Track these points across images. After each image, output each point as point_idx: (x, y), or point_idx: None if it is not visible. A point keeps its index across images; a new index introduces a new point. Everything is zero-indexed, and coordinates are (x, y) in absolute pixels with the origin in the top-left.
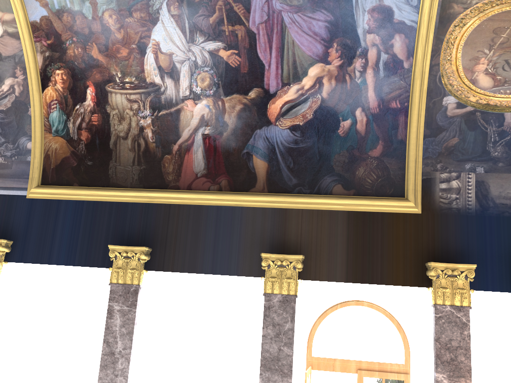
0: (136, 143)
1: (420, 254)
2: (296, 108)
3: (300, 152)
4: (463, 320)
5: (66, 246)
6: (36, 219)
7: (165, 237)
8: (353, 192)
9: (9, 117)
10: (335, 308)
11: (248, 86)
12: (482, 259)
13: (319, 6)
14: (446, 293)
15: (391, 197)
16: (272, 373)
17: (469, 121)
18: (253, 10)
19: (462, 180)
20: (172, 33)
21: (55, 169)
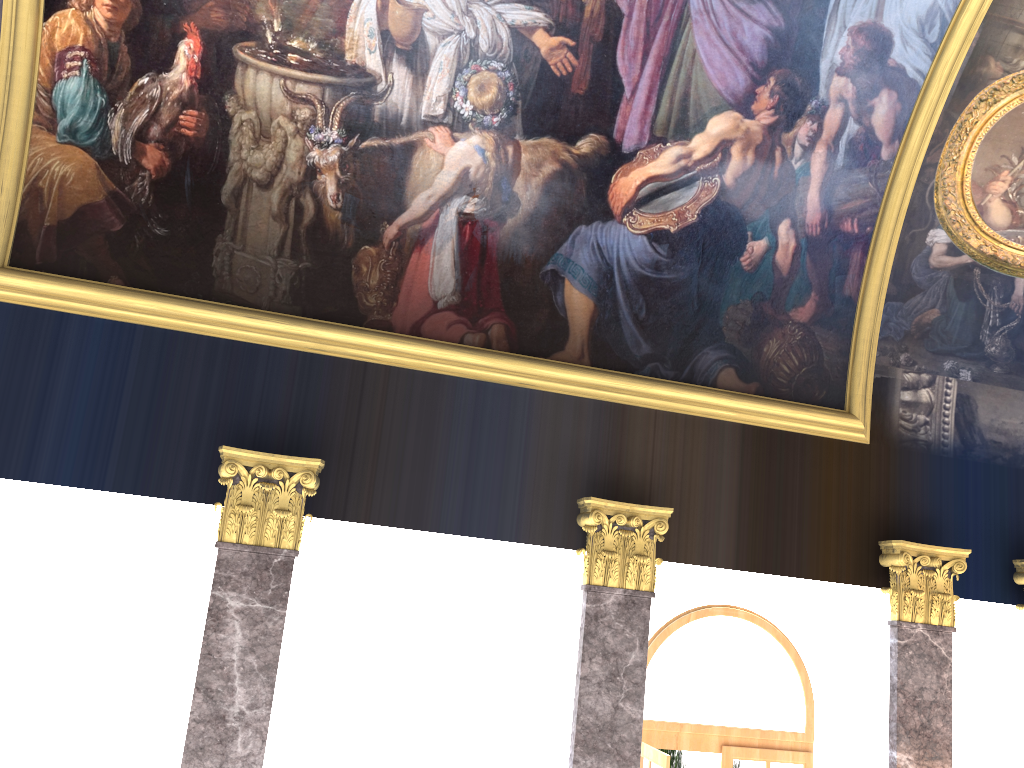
0: (293, 204)
1: (865, 523)
2: (669, 195)
3: (662, 289)
4: (941, 652)
5: (79, 436)
6: None
7: (352, 440)
8: (755, 388)
9: None
10: (686, 619)
11: (580, 125)
12: (961, 540)
13: None
14: (918, 602)
15: (822, 406)
16: (599, 760)
17: (960, 283)
18: None
19: (937, 389)
20: None
21: (57, 232)
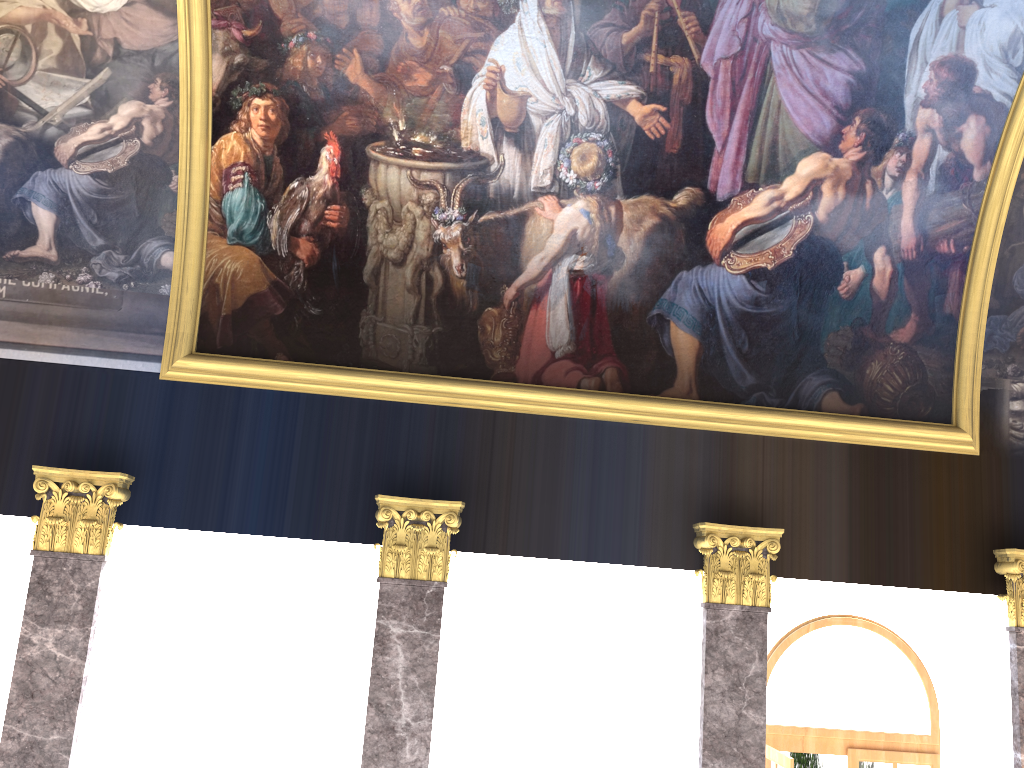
0: (423, 277)
1: (978, 532)
2: (764, 235)
3: (763, 323)
4: None
5: (260, 491)
6: (185, 428)
7: (486, 481)
8: (860, 409)
9: (119, 192)
10: (805, 630)
11: (675, 180)
12: None
13: (844, 42)
14: None
15: (929, 422)
16: (726, 763)
17: None
18: (715, 30)
19: None
20: (538, 52)
21: (232, 319)
